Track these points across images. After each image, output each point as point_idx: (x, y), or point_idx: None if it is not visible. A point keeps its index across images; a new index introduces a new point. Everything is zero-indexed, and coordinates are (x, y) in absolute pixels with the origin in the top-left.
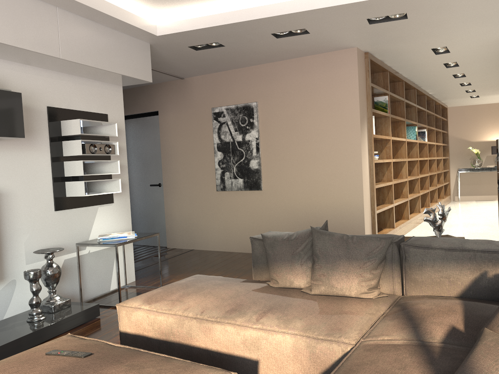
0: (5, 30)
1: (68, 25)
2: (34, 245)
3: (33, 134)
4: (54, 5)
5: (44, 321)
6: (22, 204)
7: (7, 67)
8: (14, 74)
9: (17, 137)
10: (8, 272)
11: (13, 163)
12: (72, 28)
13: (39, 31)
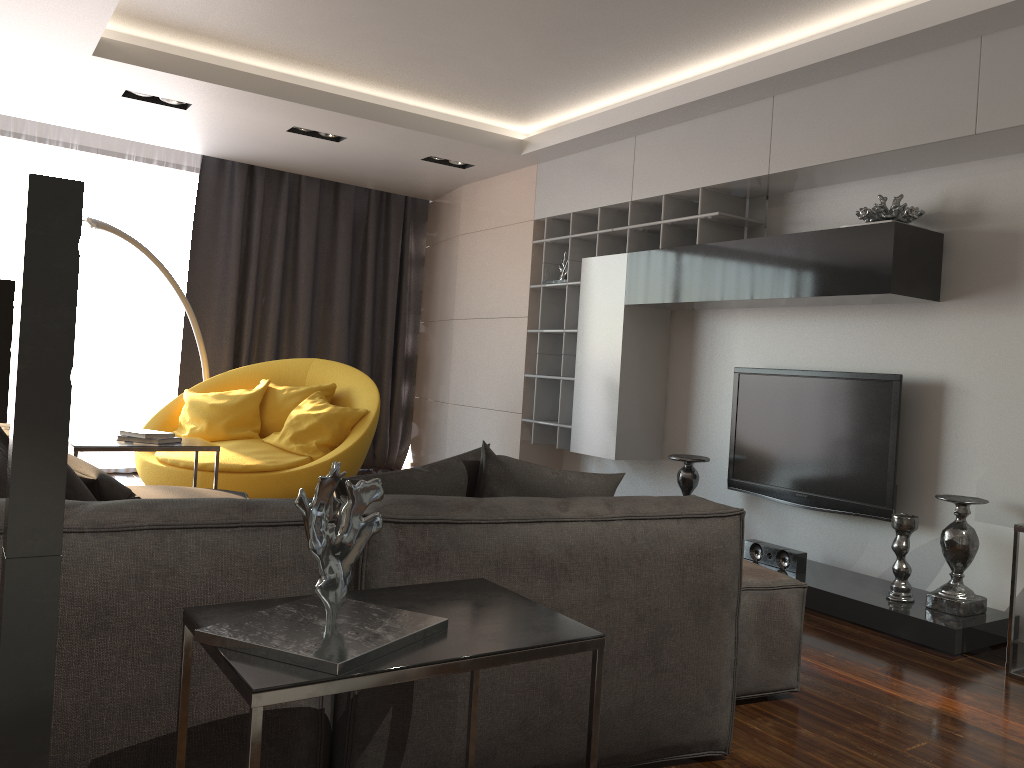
0: (883, 132)
1: (1003, 57)
2: (995, 491)
3: (1023, 282)
4: (975, 37)
5: (882, 600)
6: (982, 411)
7: (989, 171)
8: (1001, 178)
9: (879, 293)
10: (942, 519)
11: (978, 338)
12: (1012, 57)
13: (938, 103)
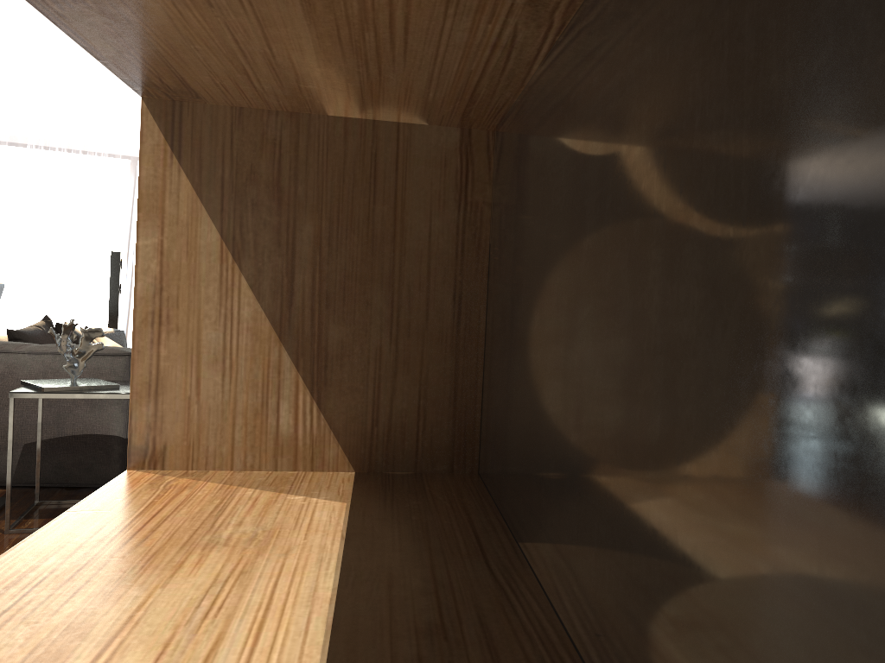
0: None
1: None
2: None
3: None
4: None
5: None
6: None
7: None
8: None
9: None
10: None
11: None
12: None
13: None
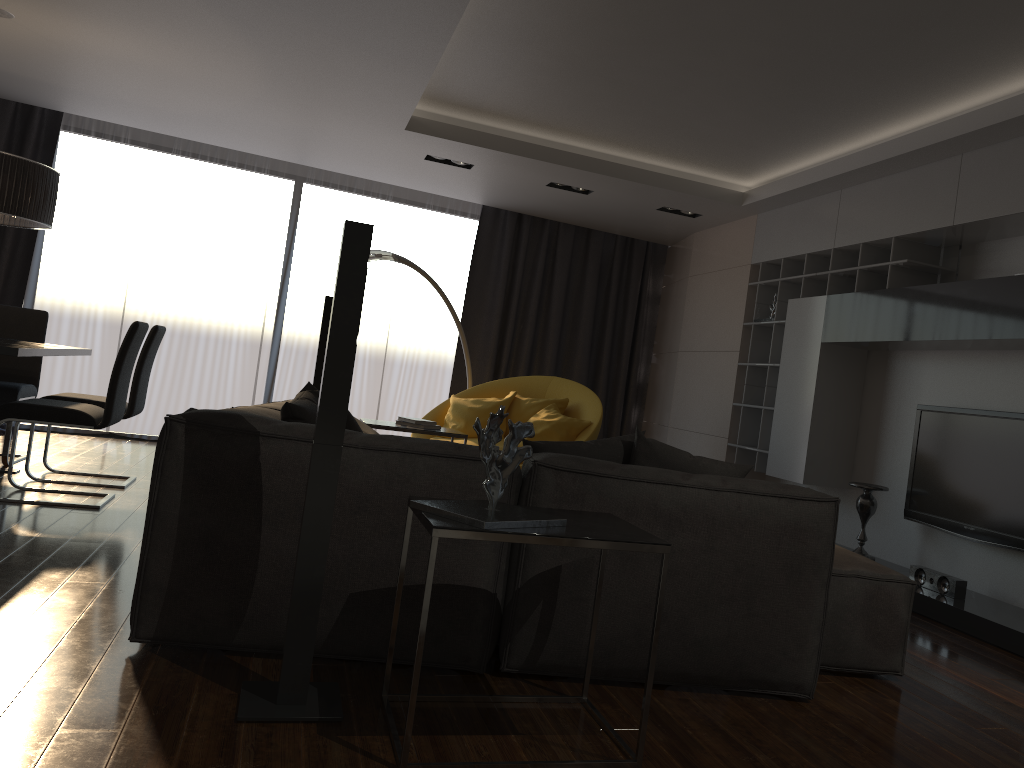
0: None
1: None
2: None
3: None
4: None
5: None
6: None
7: None
8: None
9: None
10: None
11: None
12: None
13: None
